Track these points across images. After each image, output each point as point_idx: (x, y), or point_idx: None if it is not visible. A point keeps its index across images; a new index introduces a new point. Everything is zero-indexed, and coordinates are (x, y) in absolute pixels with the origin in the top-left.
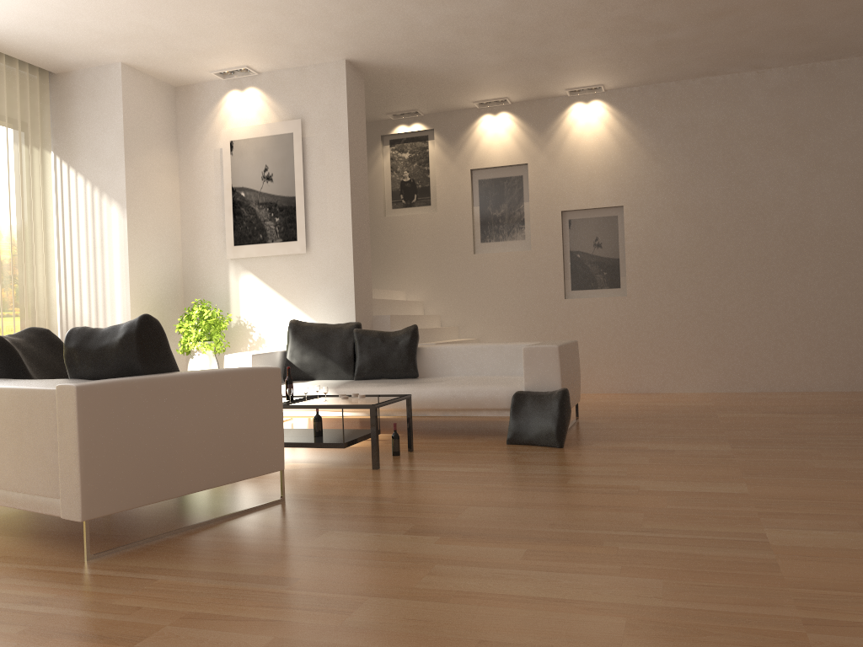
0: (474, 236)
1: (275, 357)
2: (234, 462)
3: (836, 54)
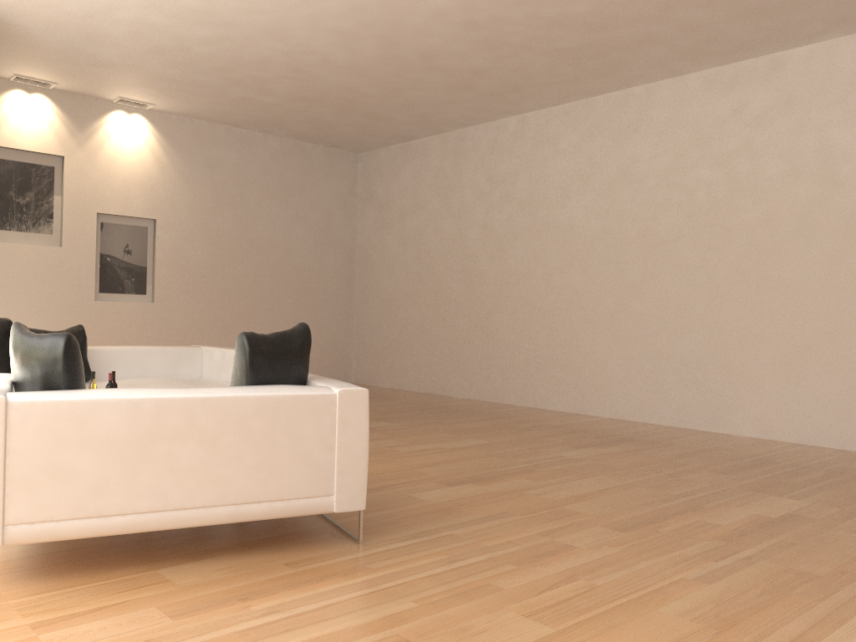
0: None
1: None
2: None
3: (316, 140)
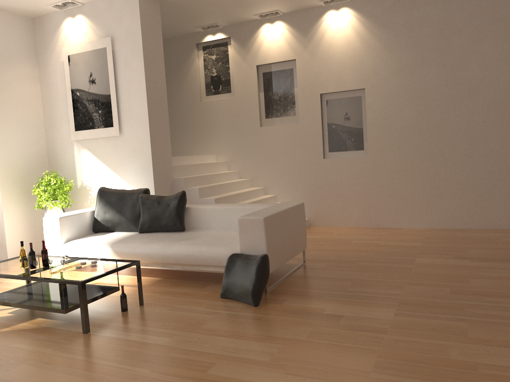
0: (261, 114)
1: (84, 216)
2: None
3: None
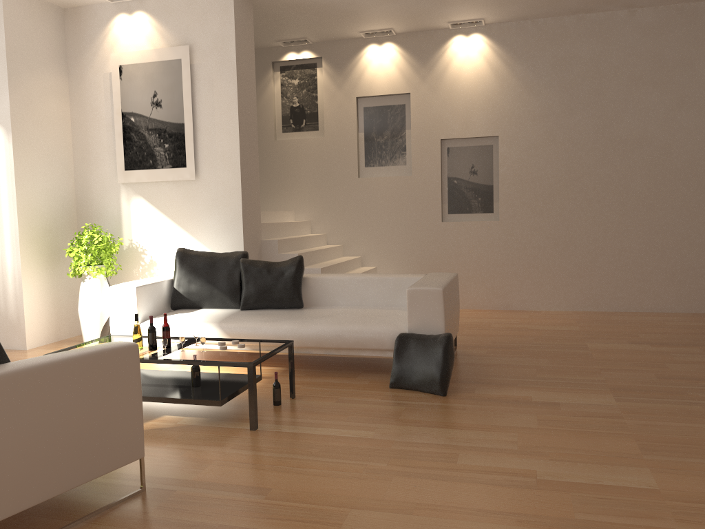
0: (359, 160)
1: (161, 286)
2: (79, 463)
3: None
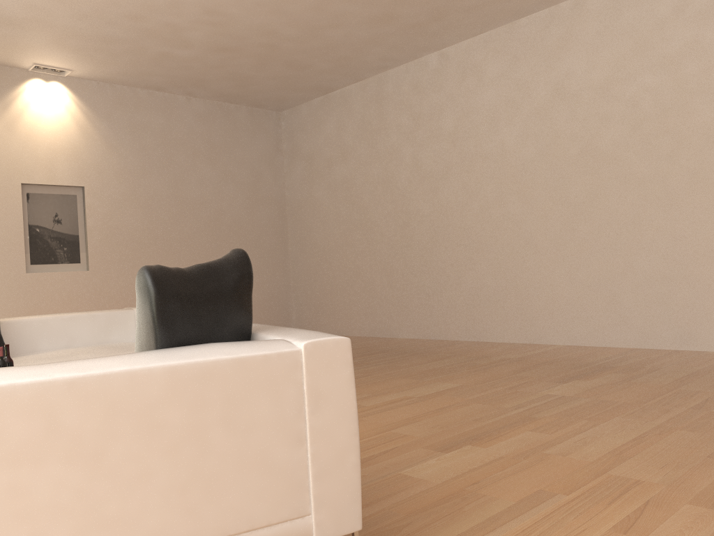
0: None
1: None
2: None
3: (239, 100)
